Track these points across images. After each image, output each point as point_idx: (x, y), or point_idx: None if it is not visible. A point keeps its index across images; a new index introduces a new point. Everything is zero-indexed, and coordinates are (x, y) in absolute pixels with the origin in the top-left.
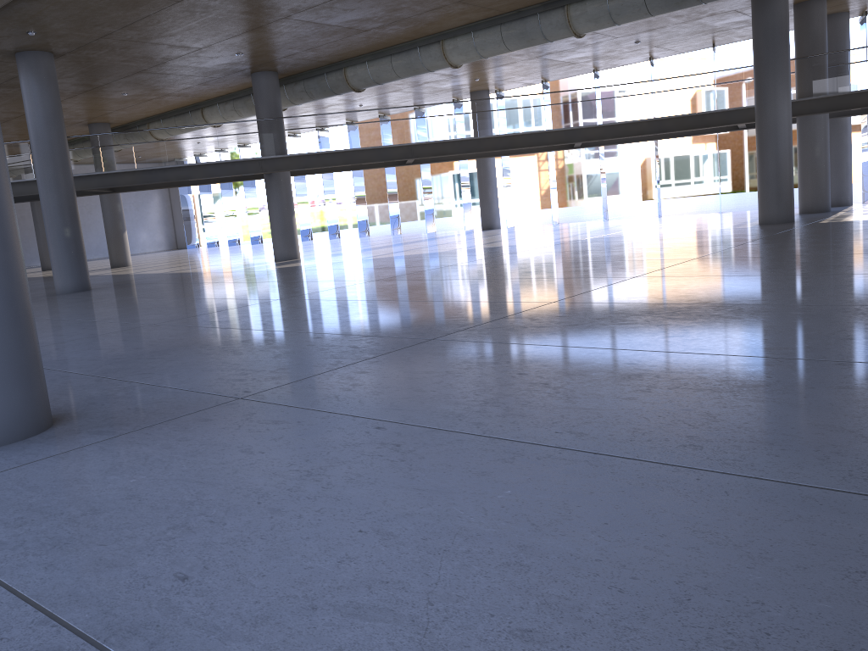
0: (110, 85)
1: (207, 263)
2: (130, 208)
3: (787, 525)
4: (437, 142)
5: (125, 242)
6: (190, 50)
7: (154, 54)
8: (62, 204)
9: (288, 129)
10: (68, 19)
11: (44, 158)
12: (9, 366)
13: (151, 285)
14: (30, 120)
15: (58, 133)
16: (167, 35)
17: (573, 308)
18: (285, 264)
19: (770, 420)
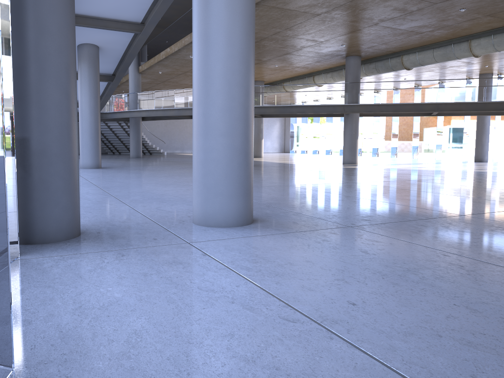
0: (270, 60)
1: (303, 160)
2: (264, 128)
3: None
4: (456, 103)
5: (261, 144)
6: (316, 42)
7: (297, 44)
8: None
9: (363, 89)
10: (260, 24)
11: None
12: (241, 188)
13: (277, 167)
14: None
15: None
16: (307, 33)
17: None
18: (349, 166)
19: None
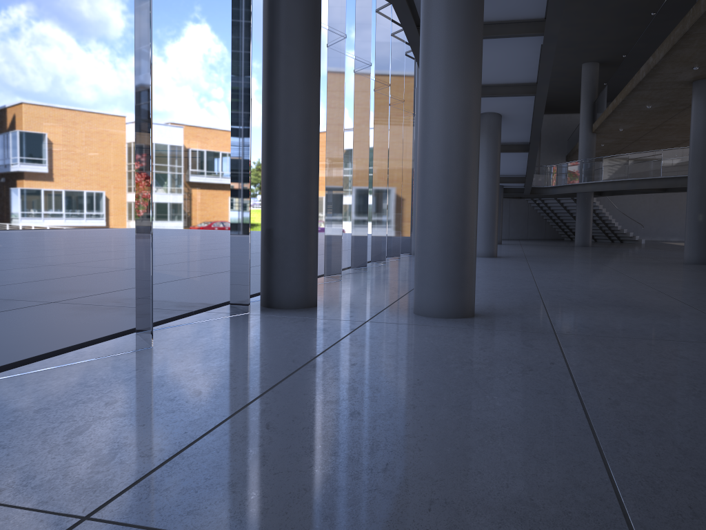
0: None
1: None
2: None
3: (525, 456)
4: None
5: None
6: None
7: None
8: (701, 195)
9: None
10: None
11: (695, 160)
12: (447, 280)
13: None
14: (691, 131)
15: None
16: None
17: None
18: None
19: None
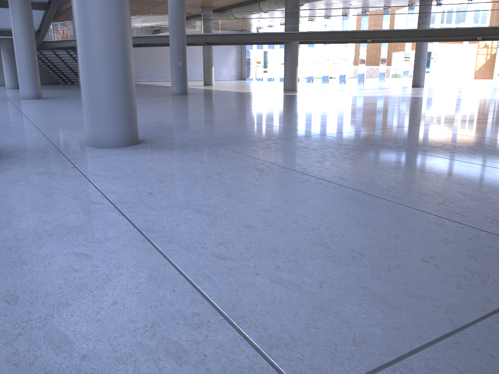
0: None
1: (249, 88)
2: (220, 55)
3: (388, 218)
4: (386, 30)
5: (212, 72)
6: None
7: None
8: (179, 49)
9: (300, 16)
10: None
11: (173, 24)
12: (122, 115)
13: (215, 95)
14: (169, 4)
15: (181, 11)
16: None
17: (409, 131)
18: (287, 93)
19: (439, 187)
